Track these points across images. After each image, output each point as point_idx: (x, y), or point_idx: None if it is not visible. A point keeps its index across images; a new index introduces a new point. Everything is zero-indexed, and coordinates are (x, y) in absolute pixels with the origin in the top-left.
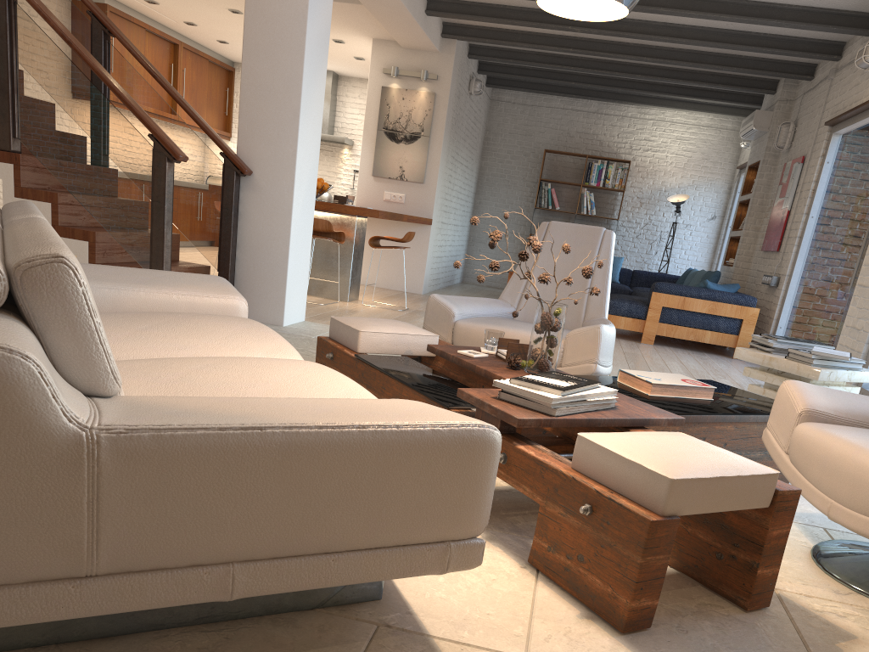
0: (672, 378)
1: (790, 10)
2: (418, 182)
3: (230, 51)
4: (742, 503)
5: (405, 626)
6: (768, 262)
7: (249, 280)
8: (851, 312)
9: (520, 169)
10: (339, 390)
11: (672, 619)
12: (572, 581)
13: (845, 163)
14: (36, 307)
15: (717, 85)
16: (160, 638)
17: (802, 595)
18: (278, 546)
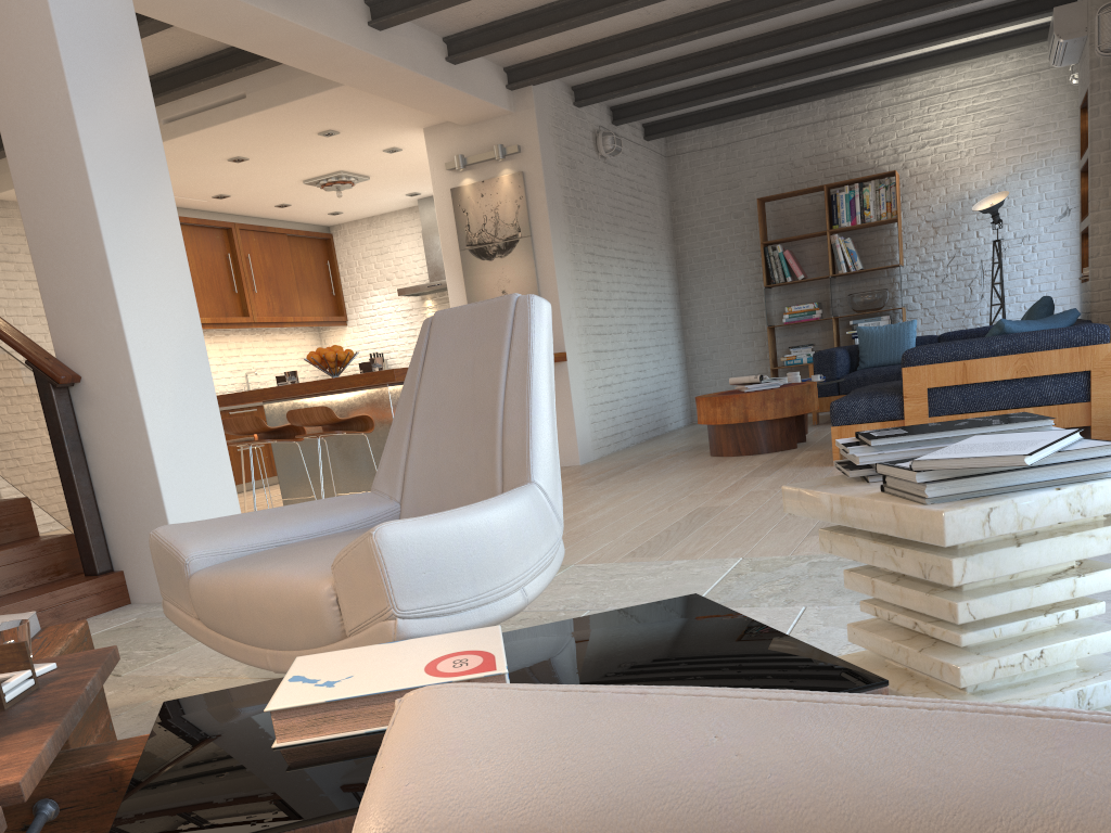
0: (416, 658)
1: None
2: None
3: (307, 214)
4: None
5: None
6: None
7: (126, 541)
8: None
9: (734, 238)
10: None
11: None
12: None
13: None
14: None
15: None
16: None
17: None
18: None
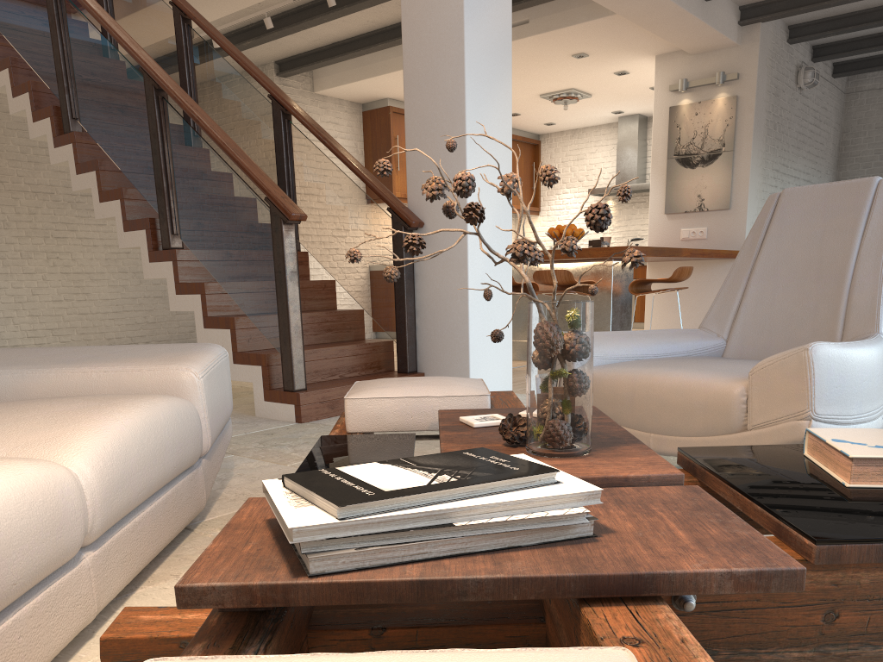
0: None
1: None
2: (723, 209)
3: (528, 123)
4: None
5: None
6: None
7: (431, 351)
8: None
9: None
10: None
11: None
12: None
13: None
14: None
15: None
16: None
17: None
18: None
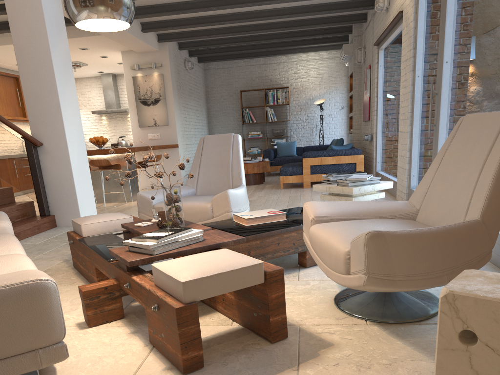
0: (262, 212)
1: None
2: (165, 125)
3: None
4: (241, 284)
5: None
6: (367, 127)
7: (57, 204)
8: (399, 147)
9: (230, 104)
10: (7, 270)
11: (222, 358)
12: (163, 349)
13: (387, 64)
14: None
15: (319, 35)
16: None
17: (314, 325)
18: None
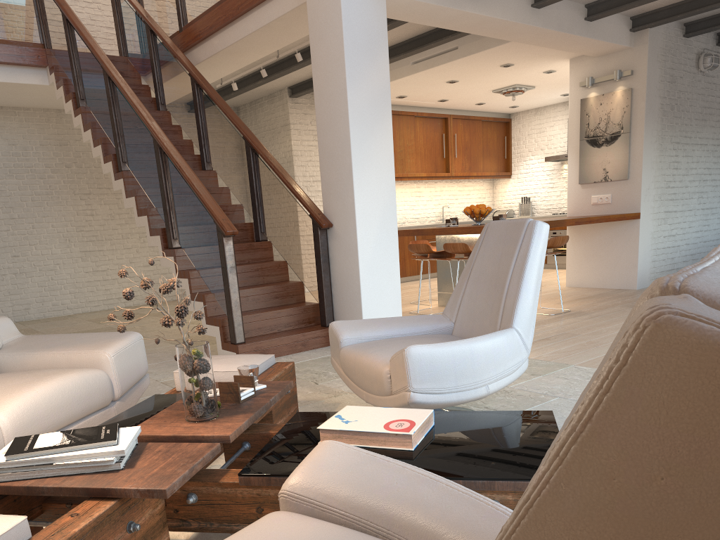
0: (386, 418)
1: None
2: (623, 179)
3: (495, 107)
4: None
5: None
6: None
7: (341, 311)
8: None
9: None
10: None
11: None
12: None
13: None
14: None
15: None
16: None
17: None
18: None
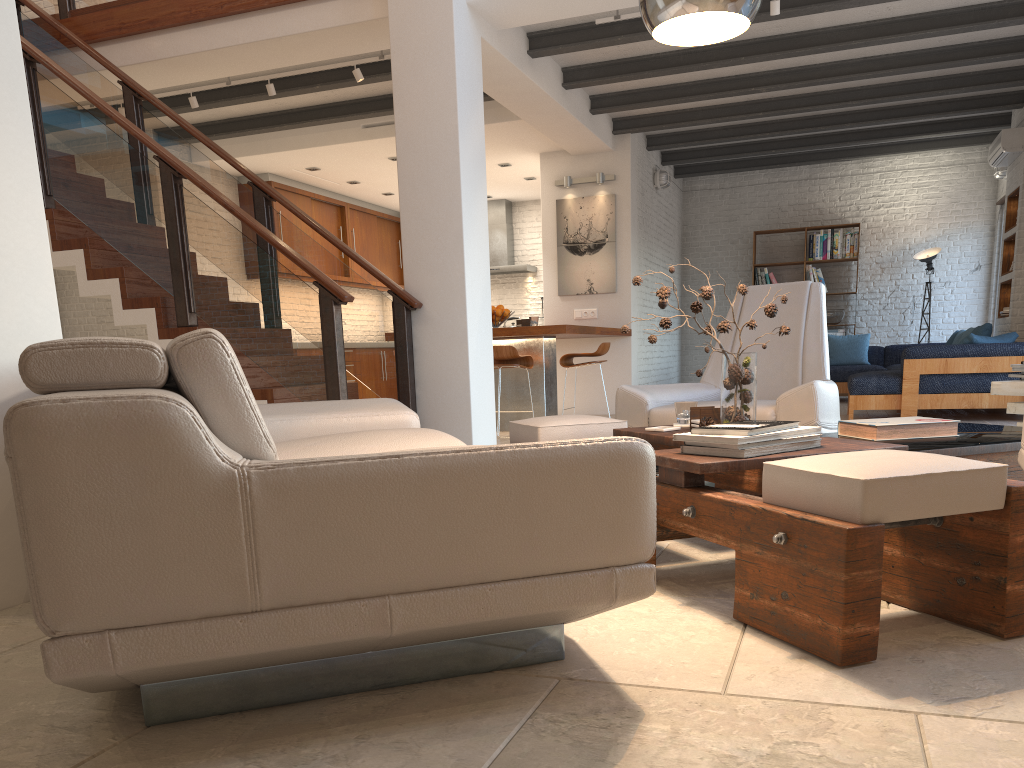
0: (904, 420)
1: (1012, 5)
2: (610, 293)
3: (397, 202)
4: (964, 504)
5: (588, 677)
6: None
7: (432, 417)
8: None
9: (729, 259)
10: None
11: (906, 652)
12: (780, 624)
13: None
14: (192, 380)
15: (947, 113)
16: (337, 702)
17: None
18: (431, 575)
